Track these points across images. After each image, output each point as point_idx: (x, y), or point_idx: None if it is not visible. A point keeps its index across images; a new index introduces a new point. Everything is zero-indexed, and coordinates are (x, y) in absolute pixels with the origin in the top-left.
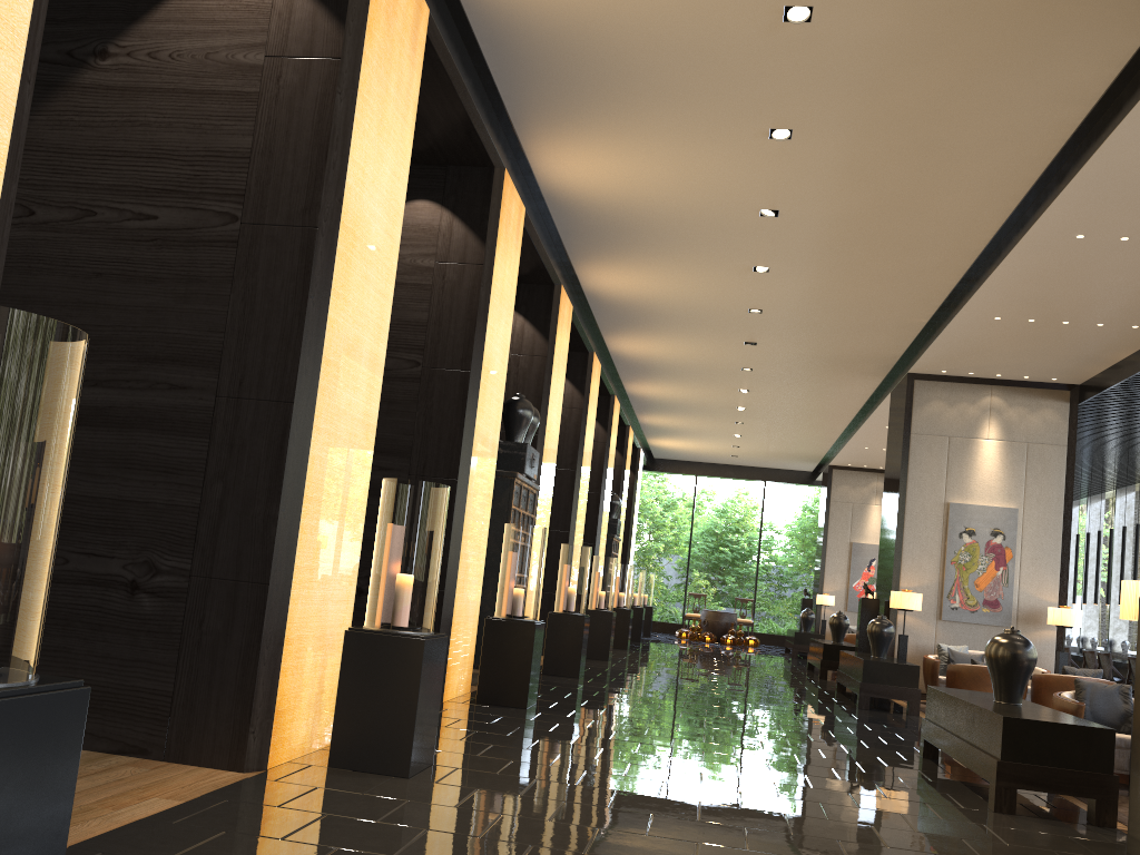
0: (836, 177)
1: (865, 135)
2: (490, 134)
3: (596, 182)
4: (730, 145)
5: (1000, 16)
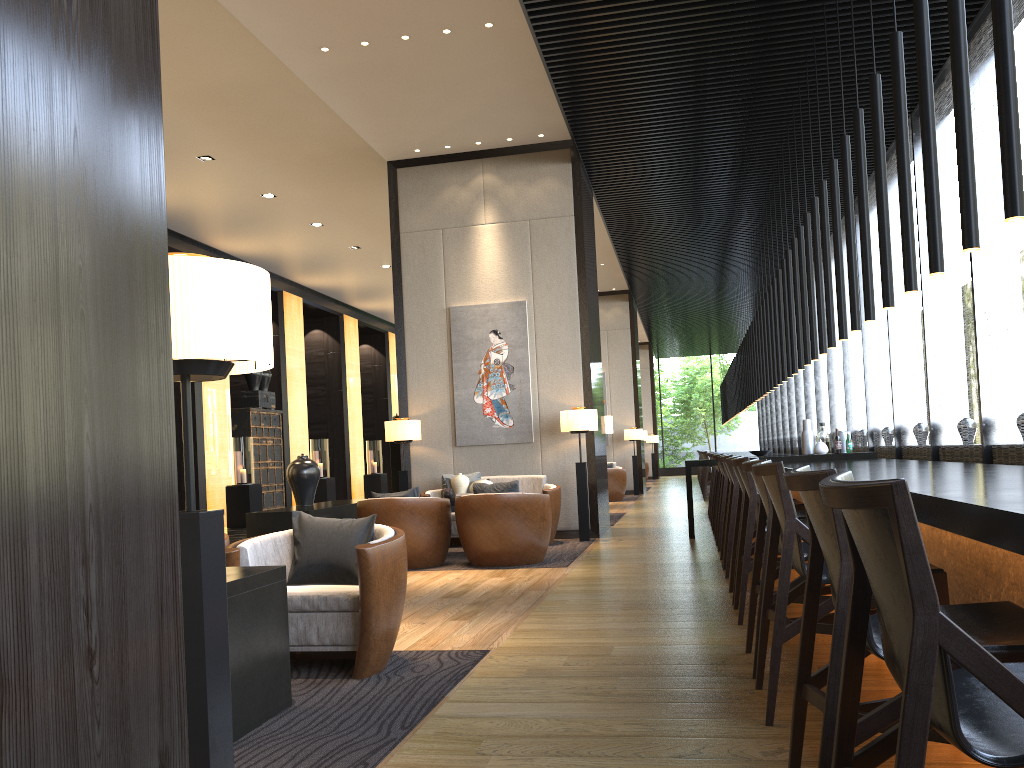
0: (365, 233)
1: (355, 220)
2: (176, 248)
3: (255, 249)
4: (300, 230)
5: (350, 186)
